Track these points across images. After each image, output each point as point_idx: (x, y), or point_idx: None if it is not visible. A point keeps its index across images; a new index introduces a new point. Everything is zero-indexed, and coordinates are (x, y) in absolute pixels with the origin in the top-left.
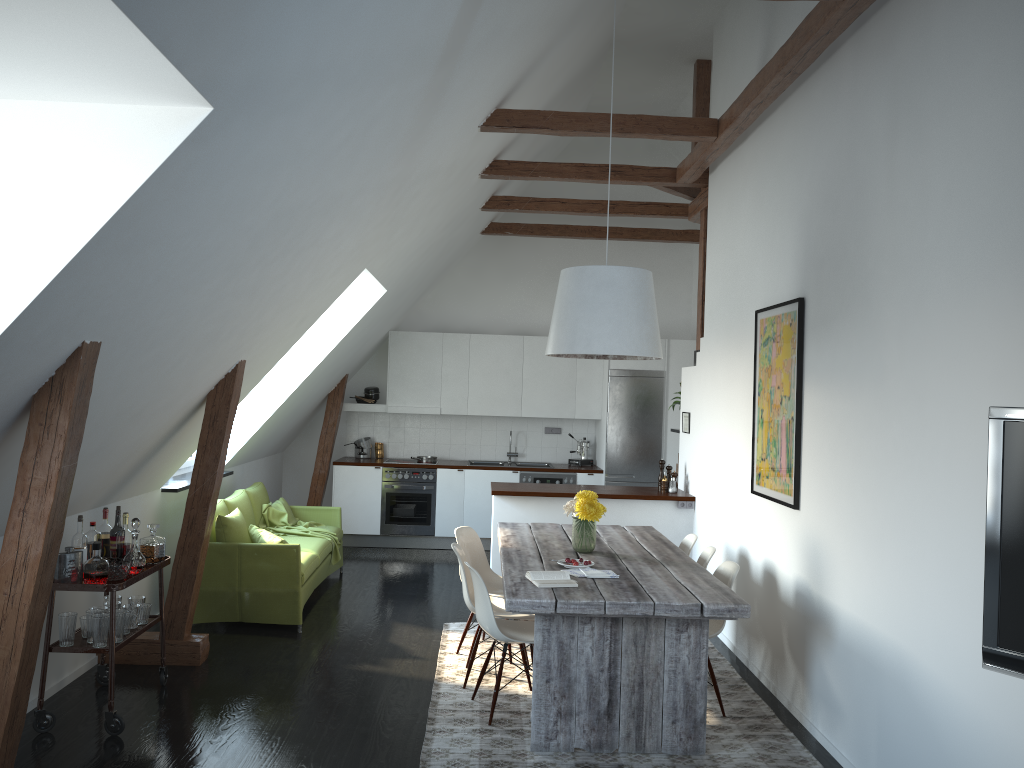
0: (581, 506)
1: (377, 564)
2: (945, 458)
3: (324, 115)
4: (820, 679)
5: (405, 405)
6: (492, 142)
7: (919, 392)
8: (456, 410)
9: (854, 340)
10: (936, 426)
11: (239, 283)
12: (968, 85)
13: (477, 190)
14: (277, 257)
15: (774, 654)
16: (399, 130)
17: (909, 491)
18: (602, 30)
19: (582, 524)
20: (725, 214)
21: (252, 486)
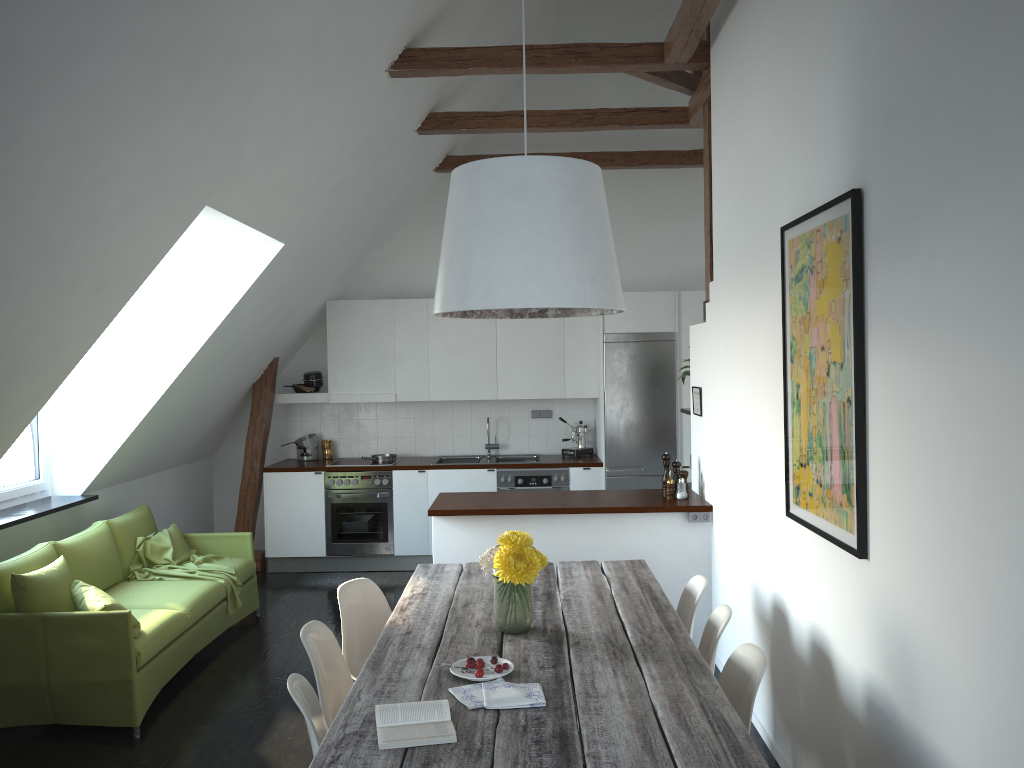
0: (503, 560)
1: (311, 600)
2: None
3: None
4: None
5: (352, 392)
6: (388, 14)
7: None
8: (415, 395)
9: (970, 249)
10: None
11: None
12: None
13: (395, 99)
14: None
15: None
16: None
17: None
18: None
19: (507, 588)
20: (733, 95)
21: (129, 512)
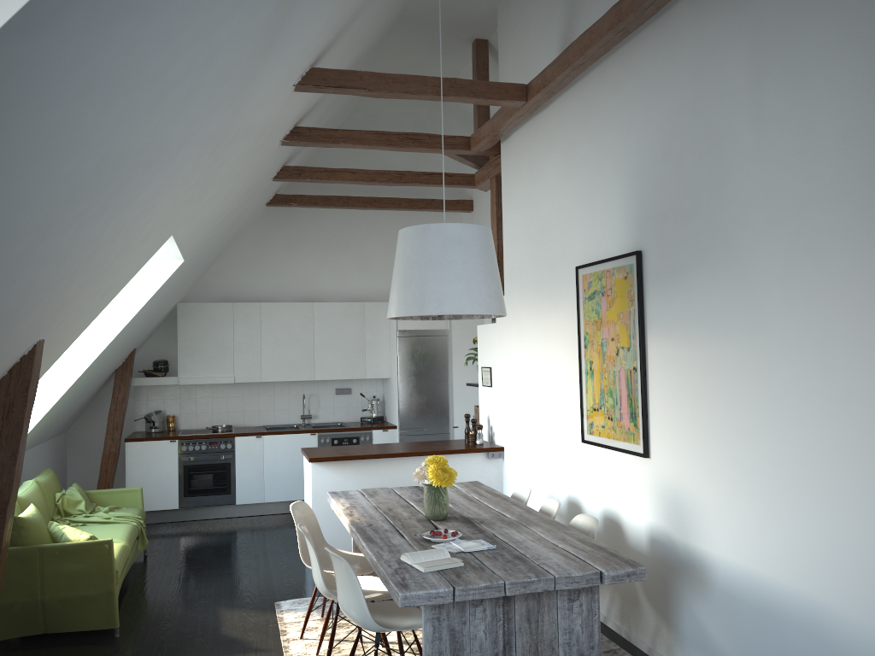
0: (434, 472)
1: (182, 541)
2: (865, 403)
3: (172, 31)
4: (693, 626)
5: (198, 376)
6: (298, 106)
7: (819, 336)
8: (250, 378)
9: (716, 289)
10: (848, 370)
11: (49, 246)
12: (869, 23)
13: (274, 158)
14: (94, 216)
15: (624, 599)
16: (233, 72)
17: (811, 437)
18: (398, 1)
19: (435, 491)
20: (525, 178)
21: (41, 474)
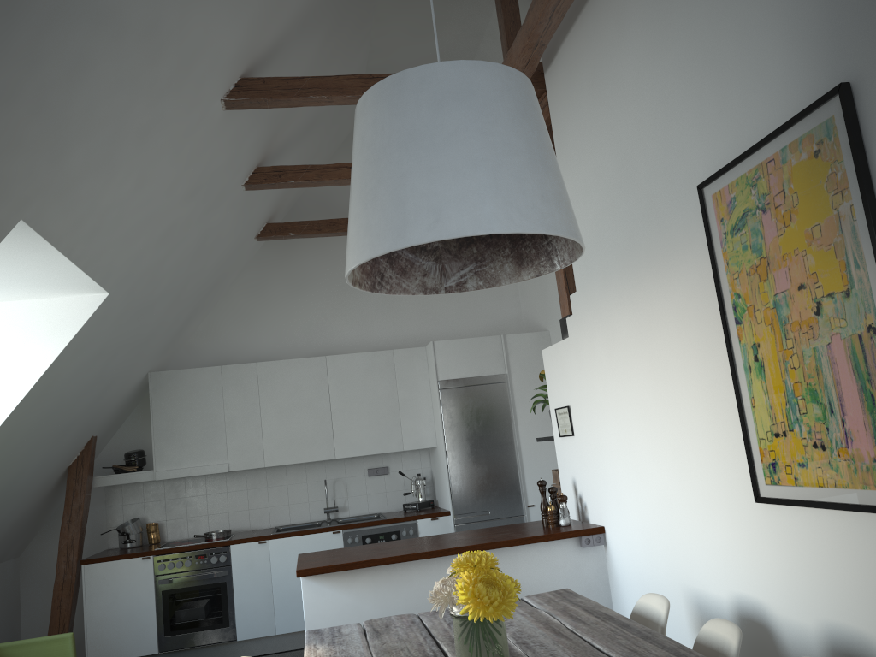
0: (470, 590)
1: None
2: None
3: None
4: None
5: (180, 467)
6: (228, 27)
7: None
8: (249, 463)
9: None
10: None
11: None
12: None
13: (228, 140)
14: None
15: None
16: None
17: None
18: None
19: (477, 630)
20: (587, 99)
21: None
